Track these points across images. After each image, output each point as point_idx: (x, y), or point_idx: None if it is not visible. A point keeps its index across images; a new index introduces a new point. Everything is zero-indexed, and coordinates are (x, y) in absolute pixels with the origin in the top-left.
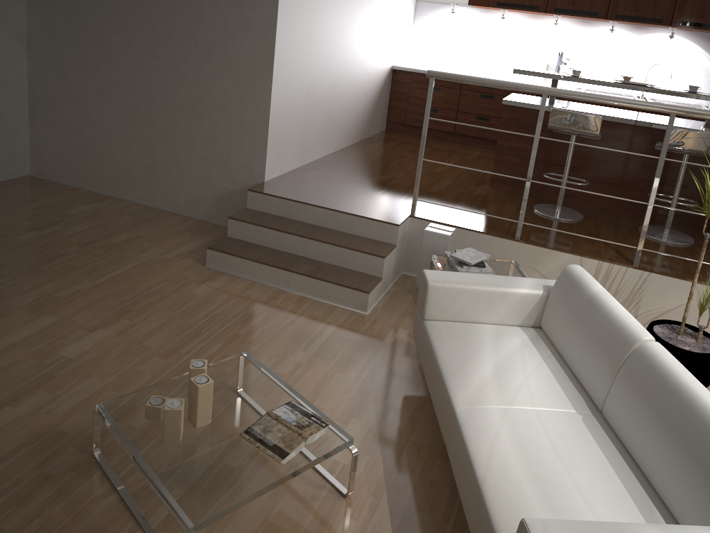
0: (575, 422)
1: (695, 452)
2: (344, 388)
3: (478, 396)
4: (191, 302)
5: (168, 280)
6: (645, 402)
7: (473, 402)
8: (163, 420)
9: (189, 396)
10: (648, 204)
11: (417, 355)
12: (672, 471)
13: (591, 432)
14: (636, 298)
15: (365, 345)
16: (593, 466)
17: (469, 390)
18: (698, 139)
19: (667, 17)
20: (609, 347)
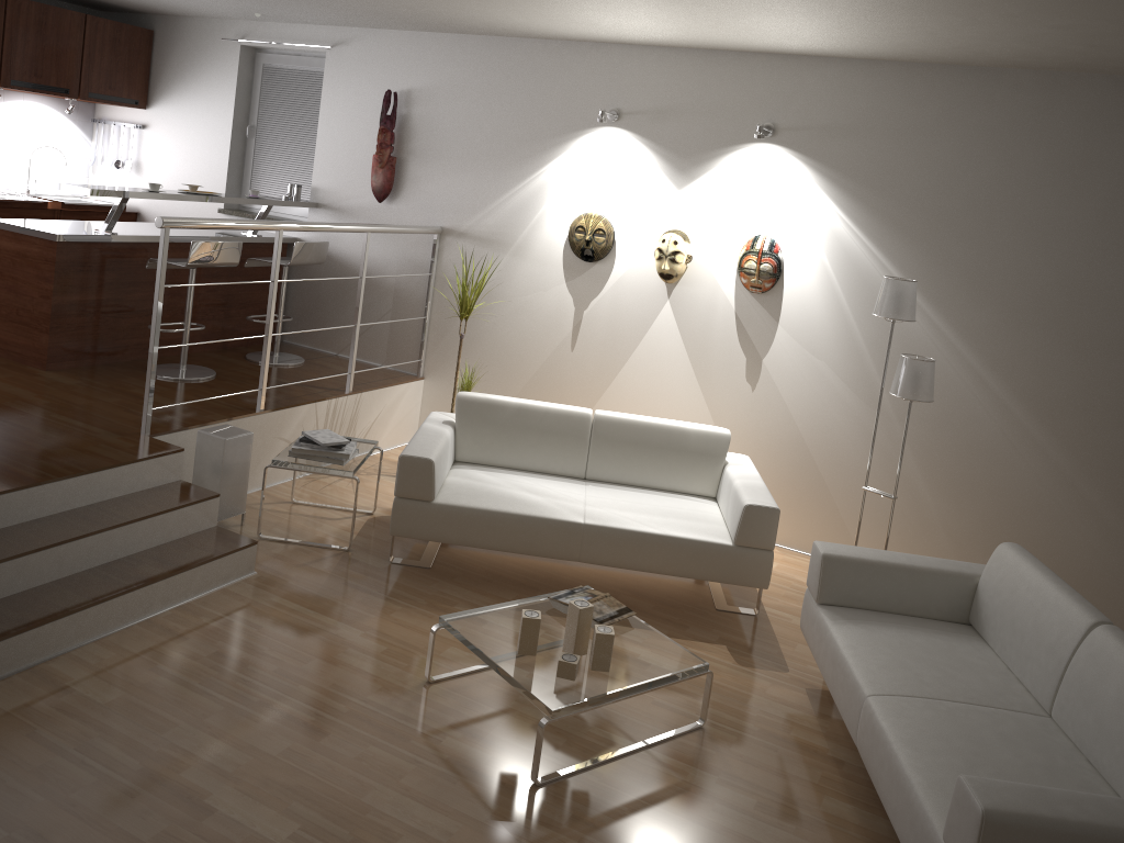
0: (598, 488)
1: (683, 449)
2: (424, 617)
3: (571, 509)
4: (148, 704)
5: (31, 727)
6: (629, 446)
7: (578, 513)
8: (612, 647)
9: (579, 628)
10: (357, 325)
11: (366, 565)
12: (673, 469)
13: (608, 487)
14: (353, 424)
15: (334, 589)
16: (646, 497)
17: (562, 510)
18: (314, 250)
19: (74, 87)
20: (570, 431)
